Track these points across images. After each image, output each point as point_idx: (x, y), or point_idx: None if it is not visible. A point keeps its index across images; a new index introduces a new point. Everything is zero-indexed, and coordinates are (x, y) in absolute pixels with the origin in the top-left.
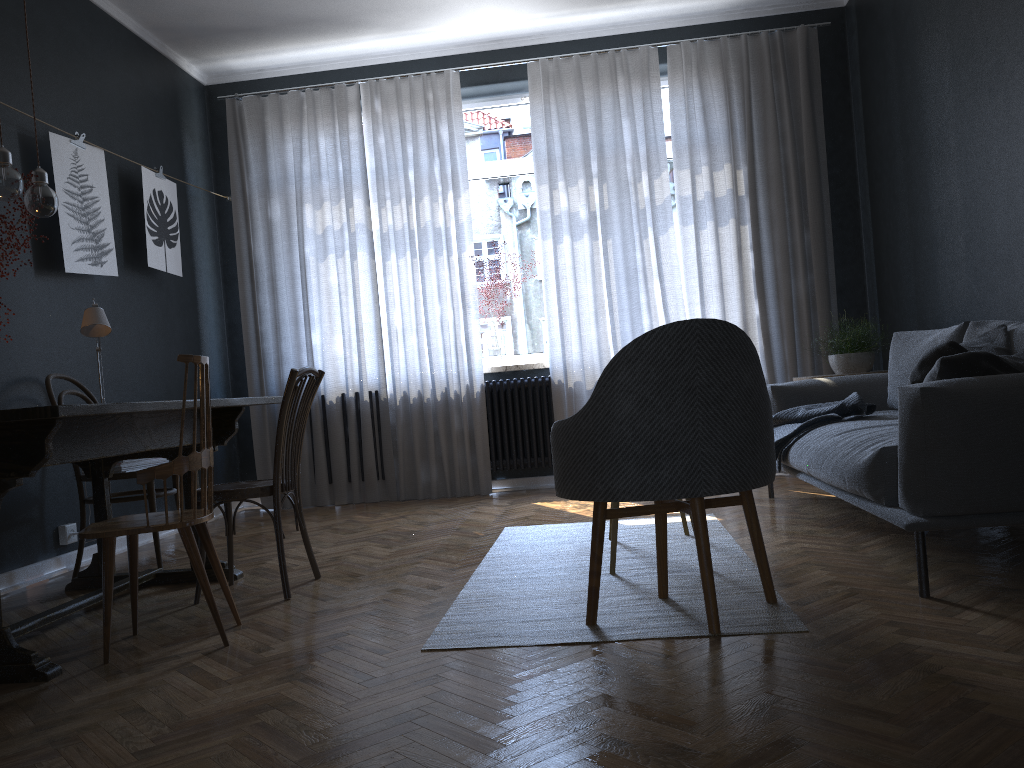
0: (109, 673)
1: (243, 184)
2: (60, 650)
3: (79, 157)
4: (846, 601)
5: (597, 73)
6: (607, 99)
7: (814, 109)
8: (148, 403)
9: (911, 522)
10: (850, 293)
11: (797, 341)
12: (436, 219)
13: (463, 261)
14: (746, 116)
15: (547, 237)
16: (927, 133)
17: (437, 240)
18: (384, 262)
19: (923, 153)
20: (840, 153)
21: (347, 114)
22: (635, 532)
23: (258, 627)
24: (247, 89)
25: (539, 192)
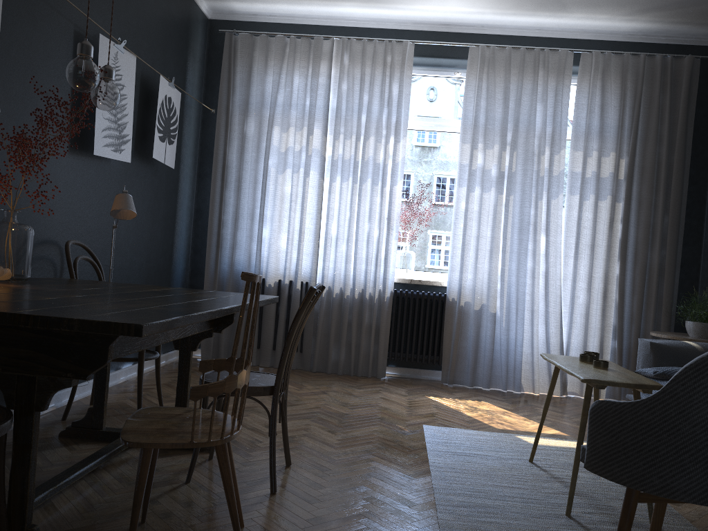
0: None
1: (228, 102)
2: None
3: (118, 59)
4: None
5: (524, 64)
6: (527, 86)
7: (687, 122)
8: (202, 314)
9: None
10: (687, 268)
11: (644, 299)
12: (378, 156)
13: (393, 192)
14: (635, 118)
15: (462, 185)
16: None
17: (376, 173)
18: (331, 183)
19: None
20: (698, 159)
21: (320, 61)
22: (545, 455)
23: None
24: (242, 28)
25: (462, 149)
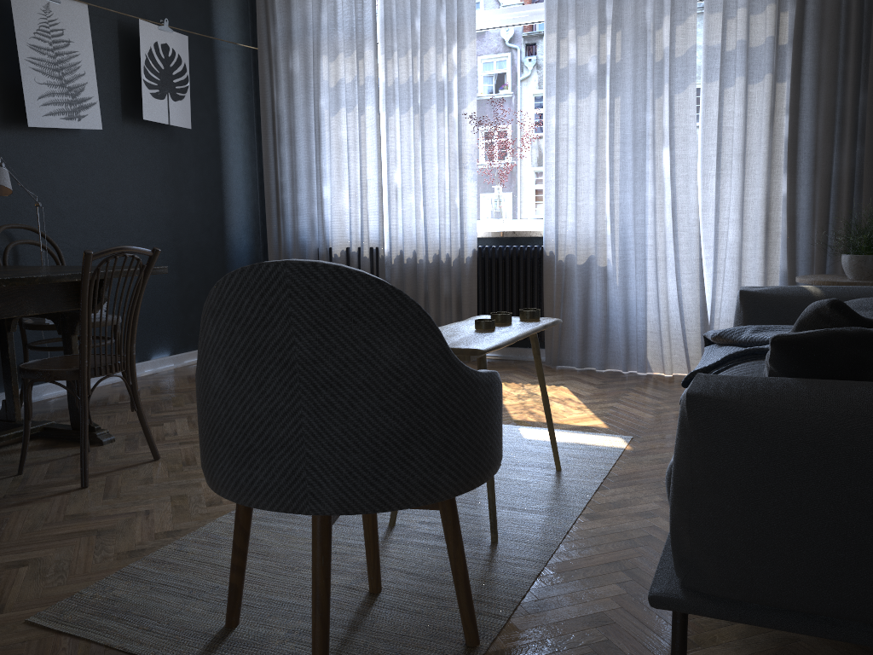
0: None
1: (268, 36)
2: None
3: (52, 12)
4: None
5: None
6: None
7: None
8: None
9: (657, 594)
10: None
11: (831, 227)
12: (438, 72)
13: (462, 118)
14: None
15: (551, 94)
16: None
17: (438, 95)
18: (387, 117)
19: None
20: None
21: None
22: (514, 452)
23: None
24: None
25: (547, 42)
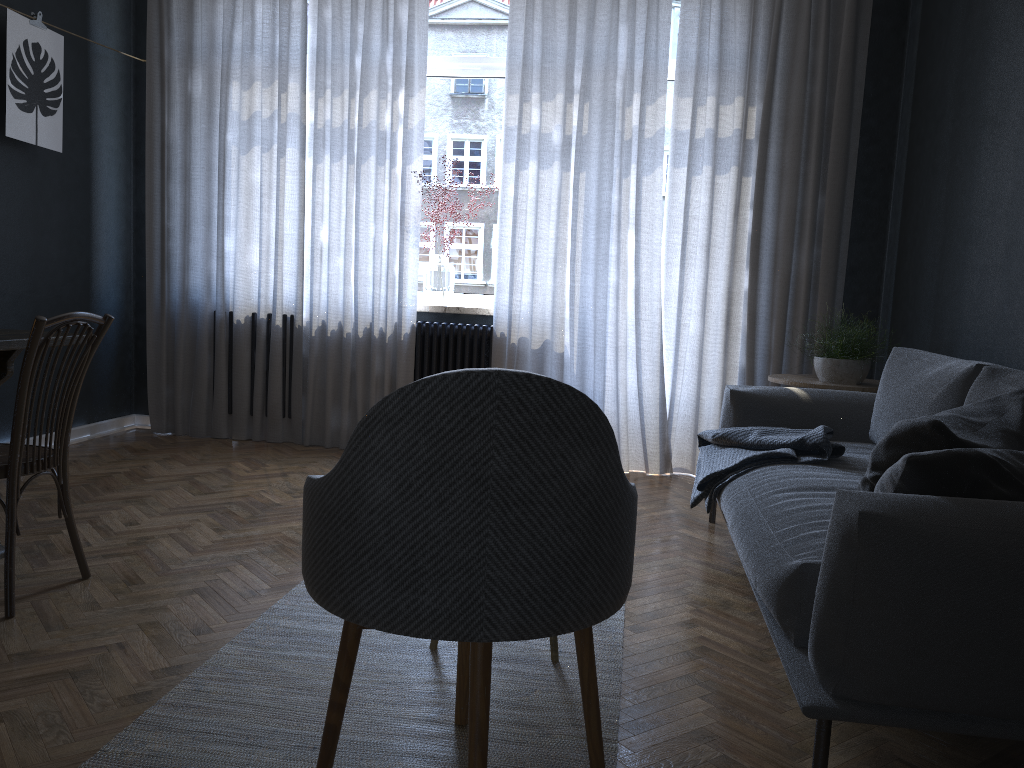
0: None
1: (161, 47)
2: None
3: None
4: None
5: None
6: None
7: (857, 41)
8: None
9: (812, 704)
10: (863, 276)
11: (788, 326)
12: (381, 120)
13: (407, 176)
14: (772, 40)
15: (510, 160)
16: (986, 92)
17: (379, 146)
18: (315, 164)
19: (977, 118)
20: (881, 101)
21: None
22: None
23: None
24: None
25: (508, 103)
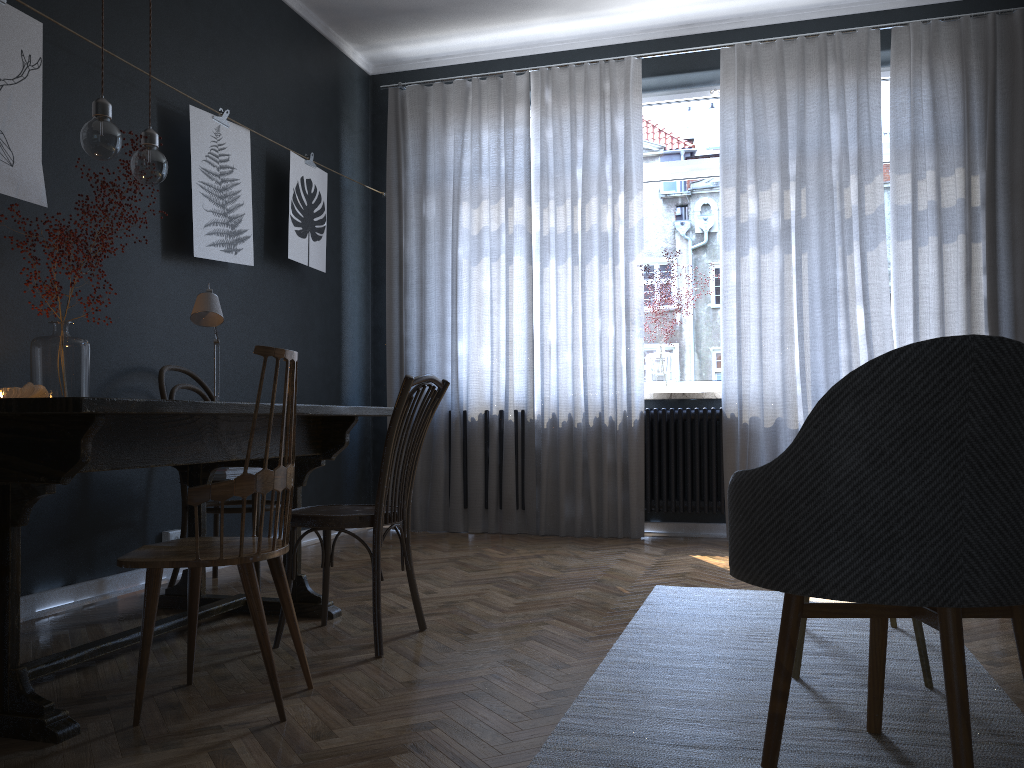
0: (131, 743)
1: (399, 179)
2: (99, 694)
3: (221, 135)
4: None
5: (803, 60)
6: (813, 90)
7: None
8: (218, 404)
9: None
10: None
11: None
12: (603, 223)
13: (630, 271)
14: (988, 111)
15: (730, 248)
16: None
17: (602, 246)
18: (542, 268)
19: None
20: None
21: (514, 105)
22: None
23: (330, 696)
24: (412, 79)
25: (724, 196)
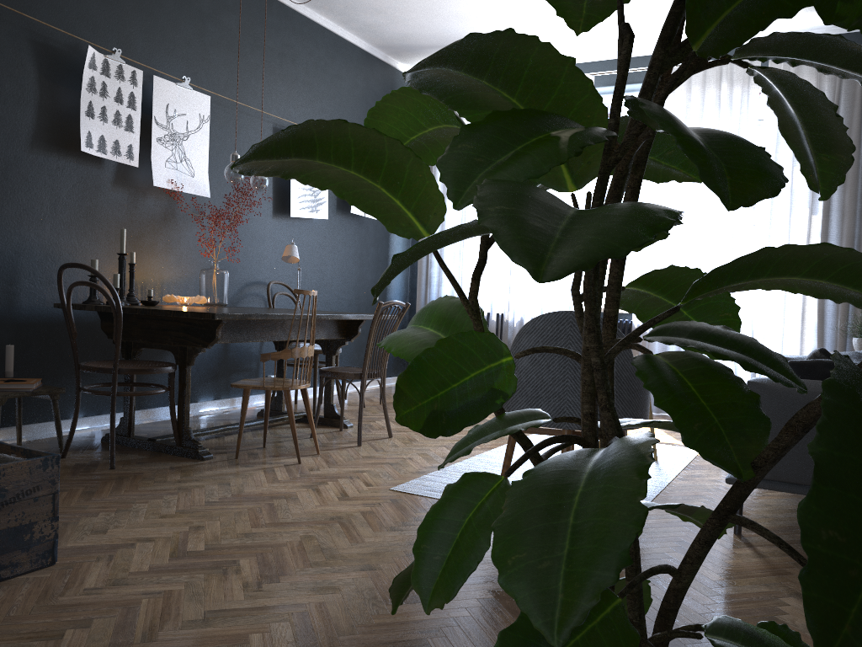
0: (232, 464)
1: None
2: (223, 447)
3: None
4: (678, 523)
5: (704, 80)
6: (710, 101)
7: None
8: (278, 314)
9: (729, 477)
10: None
11: (850, 320)
12: None
13: None
14: None
15: None
16: None
17: None
18: None
19: None
20: None
21: None
22: None
23: (325, 457)
24: None
25: None
